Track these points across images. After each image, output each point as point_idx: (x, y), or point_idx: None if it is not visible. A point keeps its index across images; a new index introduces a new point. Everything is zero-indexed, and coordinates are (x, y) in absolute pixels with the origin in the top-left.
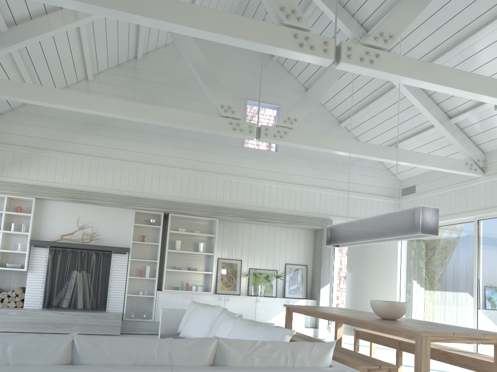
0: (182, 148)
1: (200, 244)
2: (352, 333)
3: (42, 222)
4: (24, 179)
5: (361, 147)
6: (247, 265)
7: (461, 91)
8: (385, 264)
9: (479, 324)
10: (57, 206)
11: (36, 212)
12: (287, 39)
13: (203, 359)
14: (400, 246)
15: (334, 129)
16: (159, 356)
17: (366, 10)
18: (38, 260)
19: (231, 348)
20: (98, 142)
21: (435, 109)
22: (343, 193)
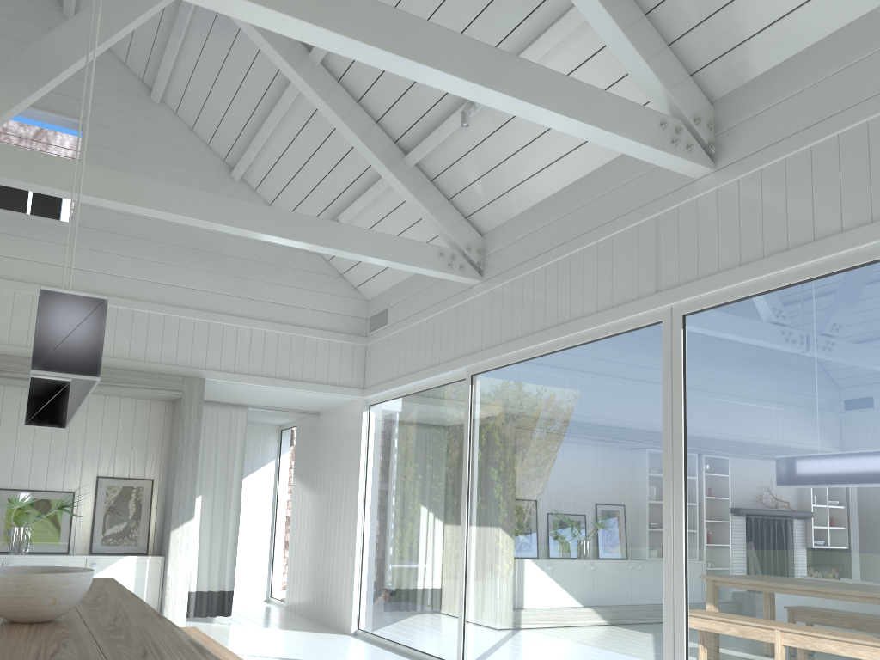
0: None
1: None
2: (279, 623)
3: None
4: None
5: (177, 198)
6: None
7: None
8: (344, 474)
9: (469, 596)
10: None
11: None
12: None
13: None
14: (366, 435)
15: (219, 183)
16: None
17: None
18: None
19: None
20: None
21: (372, 132)
22: (237, 322)
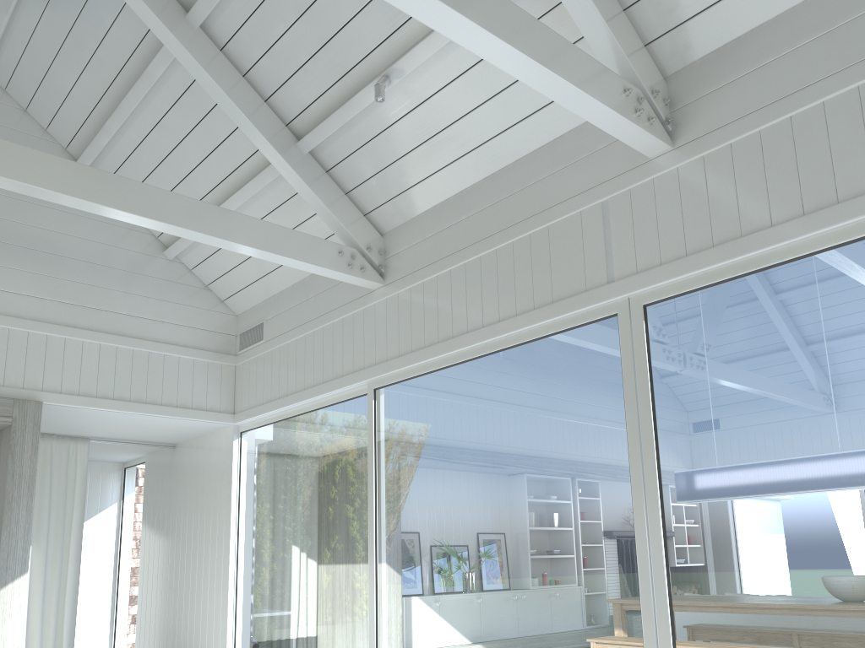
0: None
1: None
2: None
3: None
4: None
5: (23, 162)
6: None
7: None
8: (210, 513)
9: (382, 642)
10: None
11: None
12: None
13: None
14: (237, 466)
15: None
16: None
17: None
18: None
19: None
20: None
21: (261, 111)
22: (82, 335)
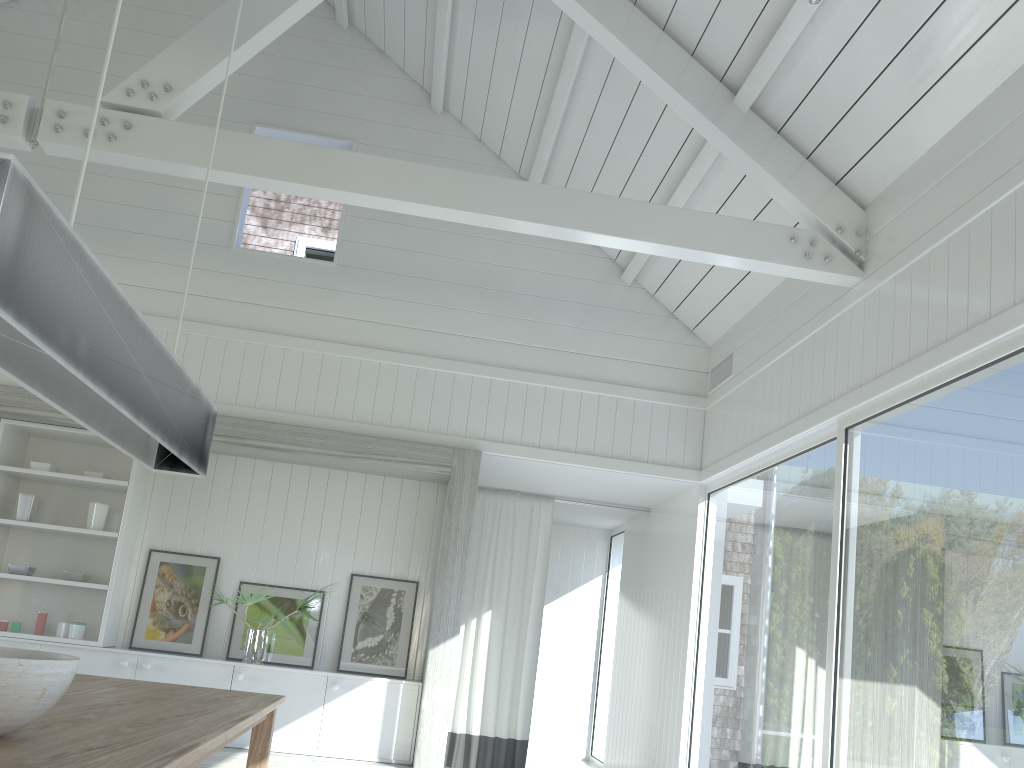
0: None
1: (90, 508)
2: None
3: None
4: None
5: (397, 177)
6: (237, 572)
7: None
8: (673, 591)
9: None
10: None
11: None
12: None
13: None
14: (702, 536)
15: None
16: None
17: None
18: None
19: None
20: None
21: (683, 67)
22: (526, 378)
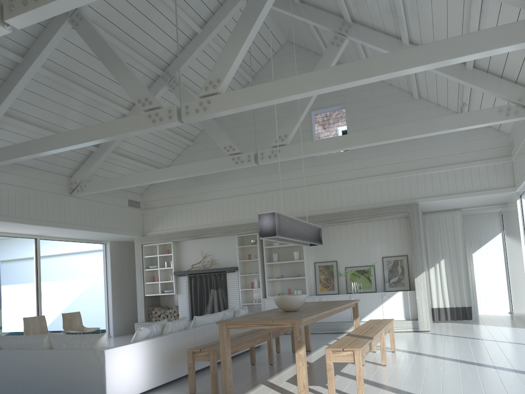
0: (262, 175)
1: (293, 253)
2: (497, 323)
3: (181, 257)
4: (165, 230)
5: (355, 139)
6: (343, 264)
7: (291, 96)
8: (517, 237)
9: None
10: (188, 244)
11: (177, 251)
12: (144, 121)
13: (42, 345)
14: (521, 213)
15: (408, 105)
16: (25, 344)
17: (331, 4)
18: (182, 285)
19: (54, 339)
20: (203, 190)
21: None
22: (430, 171)
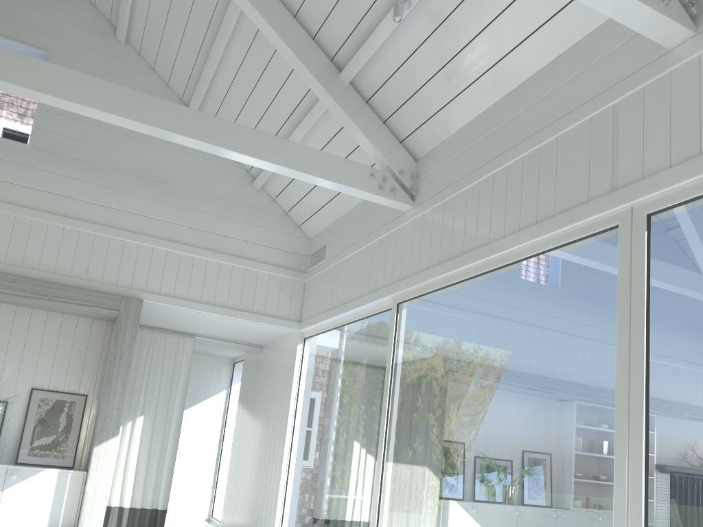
0: None
1: None
2: None
3: None
4: None
5: (88, 89)
6: None
7: None
8: (277, 404)
9: None
10: None
11: None
12: None
13: None
14: (299, 367)
15: None
16: None
17: None
18: None
19: None
20: None
21: (307, 46)
22: (180, 249)
